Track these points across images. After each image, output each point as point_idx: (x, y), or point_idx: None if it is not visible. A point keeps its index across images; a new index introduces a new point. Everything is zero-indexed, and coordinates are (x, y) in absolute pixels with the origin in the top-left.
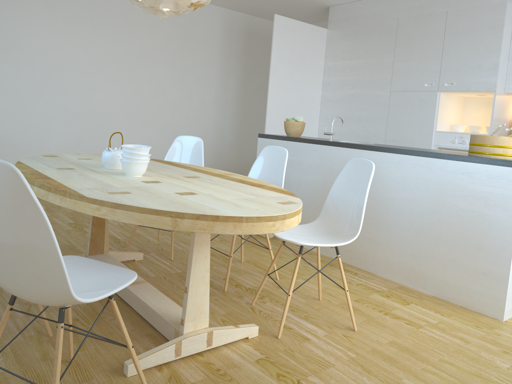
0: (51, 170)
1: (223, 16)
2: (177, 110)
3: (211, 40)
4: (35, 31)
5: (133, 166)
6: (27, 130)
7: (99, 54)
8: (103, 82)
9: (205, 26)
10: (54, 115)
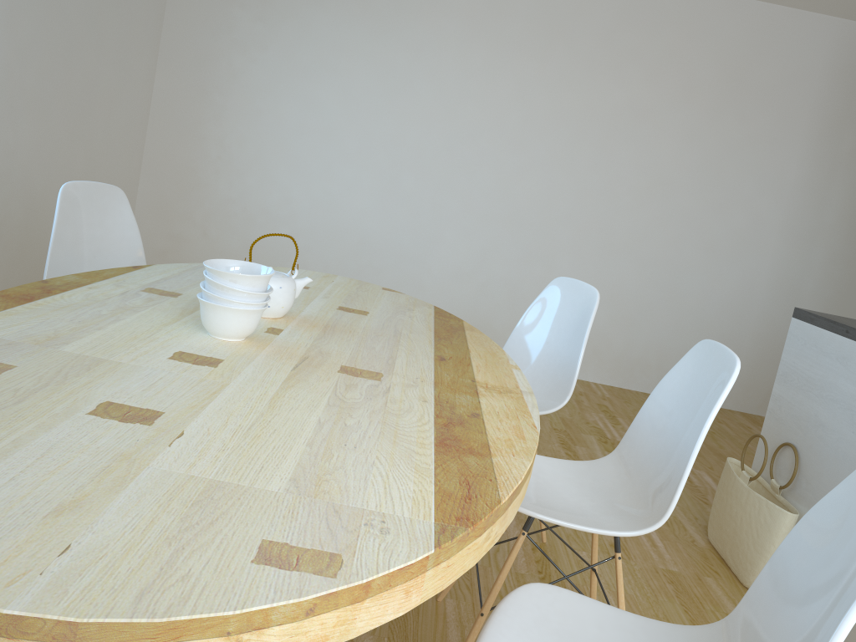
0: (114, 289)
1: (841, 38)
2: (688, 233)
3: (800, 91)
4: (440, 67)
5: (208, 313)
6: (399, 232)
7: (545, 110)
8: (542, 162)
9: (788, 60)
10: (446, 212)
